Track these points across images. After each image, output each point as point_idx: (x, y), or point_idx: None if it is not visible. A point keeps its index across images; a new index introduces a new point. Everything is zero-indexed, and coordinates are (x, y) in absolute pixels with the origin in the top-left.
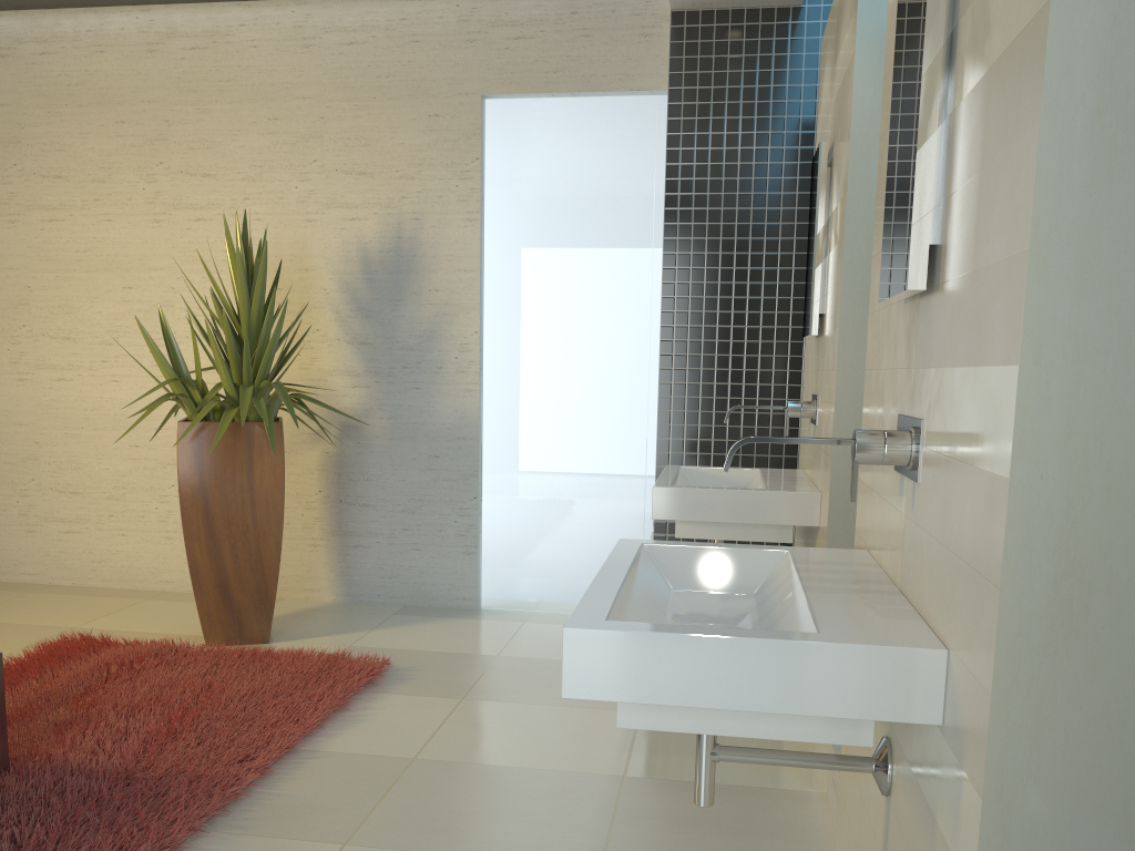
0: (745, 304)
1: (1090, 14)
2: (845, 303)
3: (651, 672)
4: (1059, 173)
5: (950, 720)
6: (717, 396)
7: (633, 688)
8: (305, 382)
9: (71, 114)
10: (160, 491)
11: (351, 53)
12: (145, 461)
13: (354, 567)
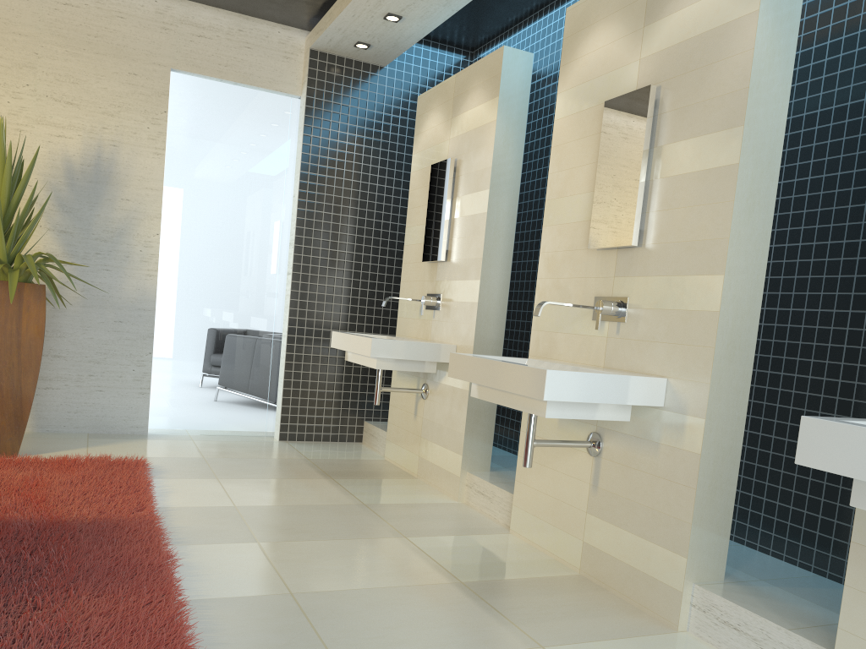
0: (346, 238)
1: (747, 170)
2: (485, 245)
3: (576, 388)
4: (737, 216)
5: (671, 402)
6: (327, 293)
7: (569, 395)
8: None
9: None
10: None
11: (66, 12)
12: None
13: (43, 405)
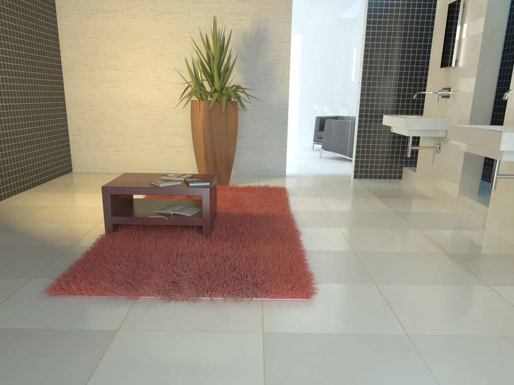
0: (394, 57)
1: None
2: (480, 54)
3: None
4: None
5: None
6: (382, 92)
7: None
8: None
9: None
10: (157, 133)
11: None
12: (151, 120)
13: (237, 161)
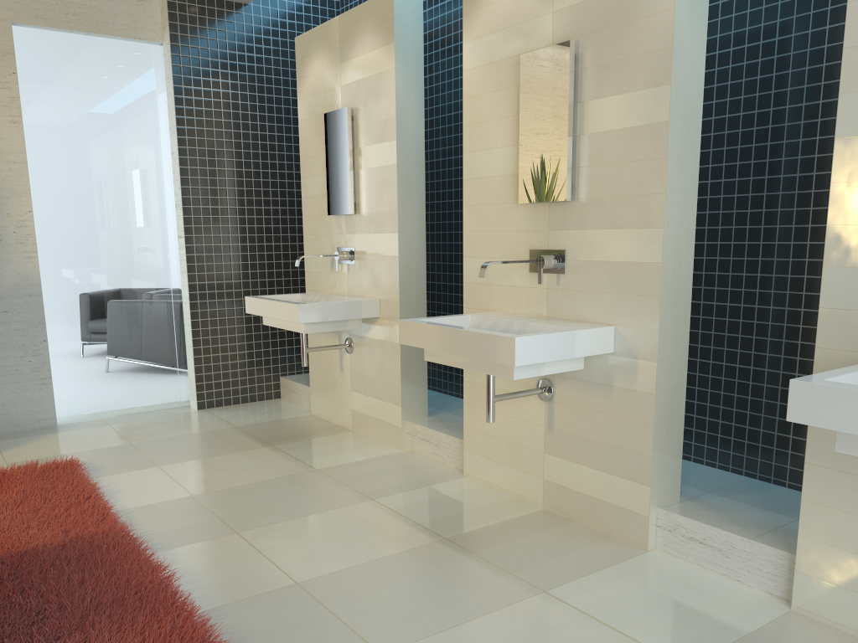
0: (235, 192)
1: (676, 127)
2: (399, 198)
3: (541, 350)
4: (670, 171)
5: (621, 348)
6: (224, 252)
7: (536, 357)
8: None
9: None
10: None
11: None
12: None
13: None
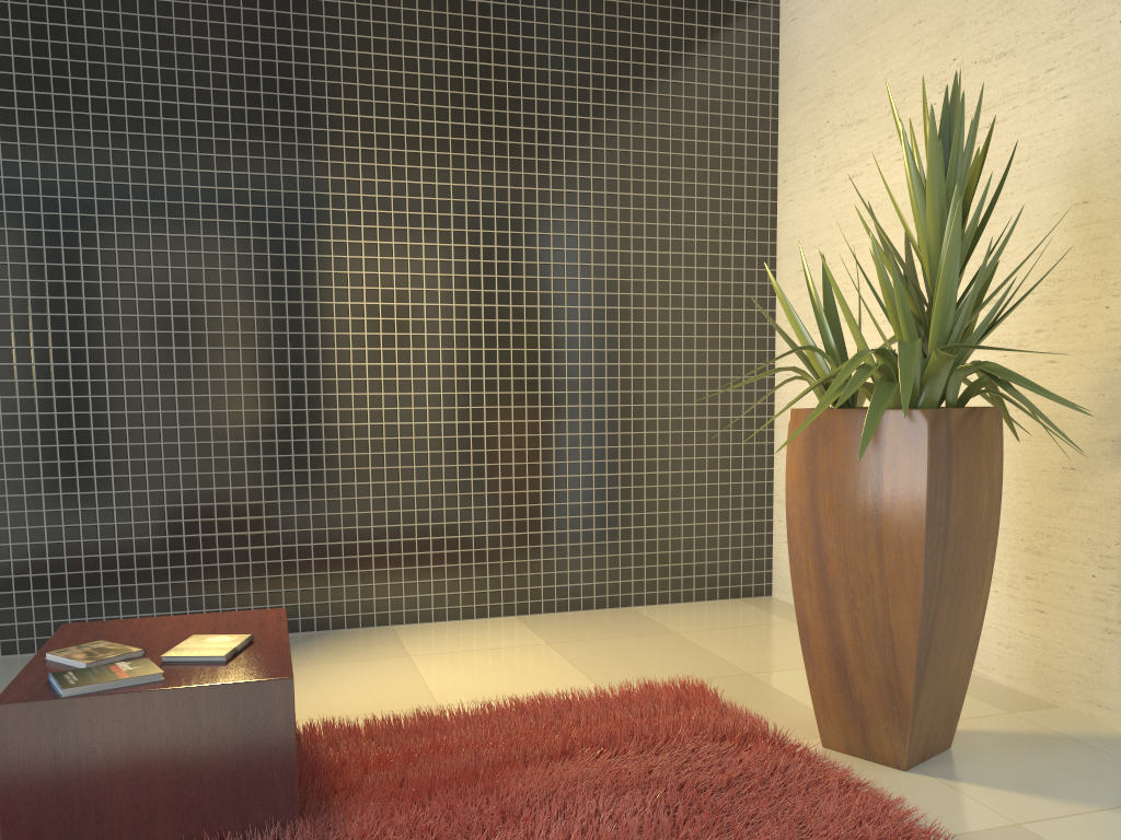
0: None
1: None
2: None
3: None
4: None
5: None
6: None
7: None
8: (1112, 353)
9: (874, 37)
10: None
11: None
12: None
13: None
